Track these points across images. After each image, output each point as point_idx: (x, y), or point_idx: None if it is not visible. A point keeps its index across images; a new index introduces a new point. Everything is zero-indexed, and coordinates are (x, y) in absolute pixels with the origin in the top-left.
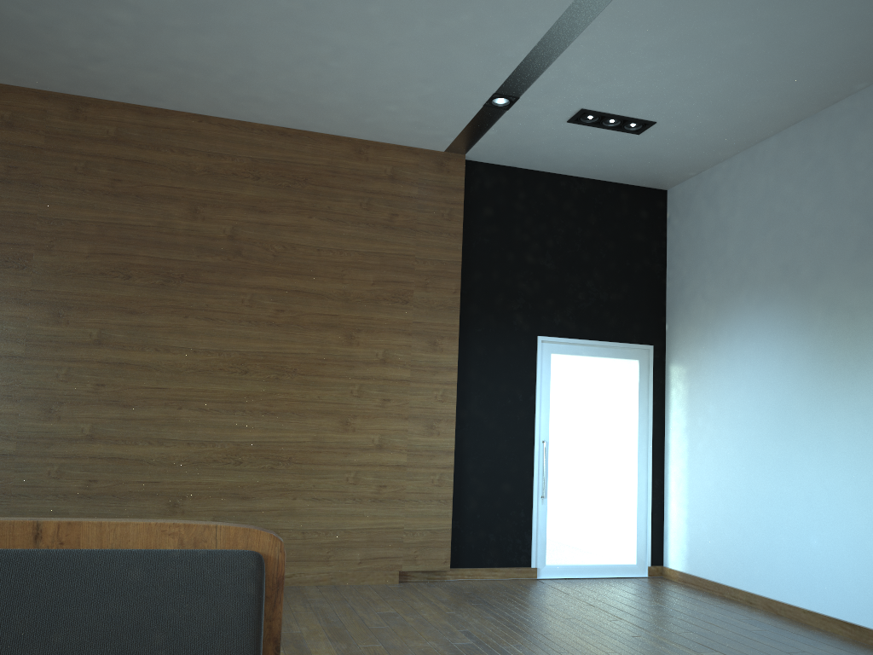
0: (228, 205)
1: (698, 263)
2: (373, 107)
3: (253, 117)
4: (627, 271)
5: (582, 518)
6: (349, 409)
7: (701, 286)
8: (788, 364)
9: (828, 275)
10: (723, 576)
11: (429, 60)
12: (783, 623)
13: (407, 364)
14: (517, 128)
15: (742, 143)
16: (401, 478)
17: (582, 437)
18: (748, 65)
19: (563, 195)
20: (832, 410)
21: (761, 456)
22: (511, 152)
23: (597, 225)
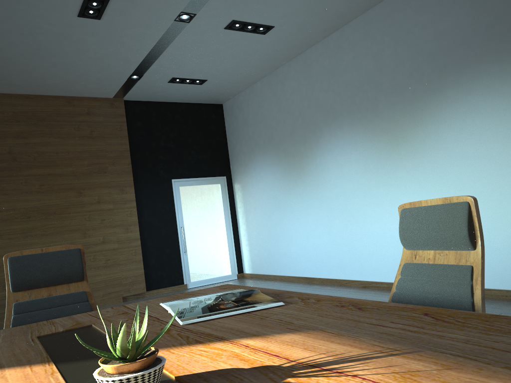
0: (5, 137)
1: (239, 137)
2: (73, 83)
3: (11, 91)
4: (209, 144)
5: (204, 258)
6: (86, 227)
7: (241, 148)
8: (275, 178)
9: (283, 140)
10: (265, 271)
11: (97, 65)
12: (285, 283)
13: (110, 201)
14: (145, 86)
15: (247, 84)
16: (116, 254)
17: (199, 222)
18: (236, 58)
19: (174, 112)
20: (291, 195)
21: (271, 218)
22: (145, 95)
23: (192, 124)
